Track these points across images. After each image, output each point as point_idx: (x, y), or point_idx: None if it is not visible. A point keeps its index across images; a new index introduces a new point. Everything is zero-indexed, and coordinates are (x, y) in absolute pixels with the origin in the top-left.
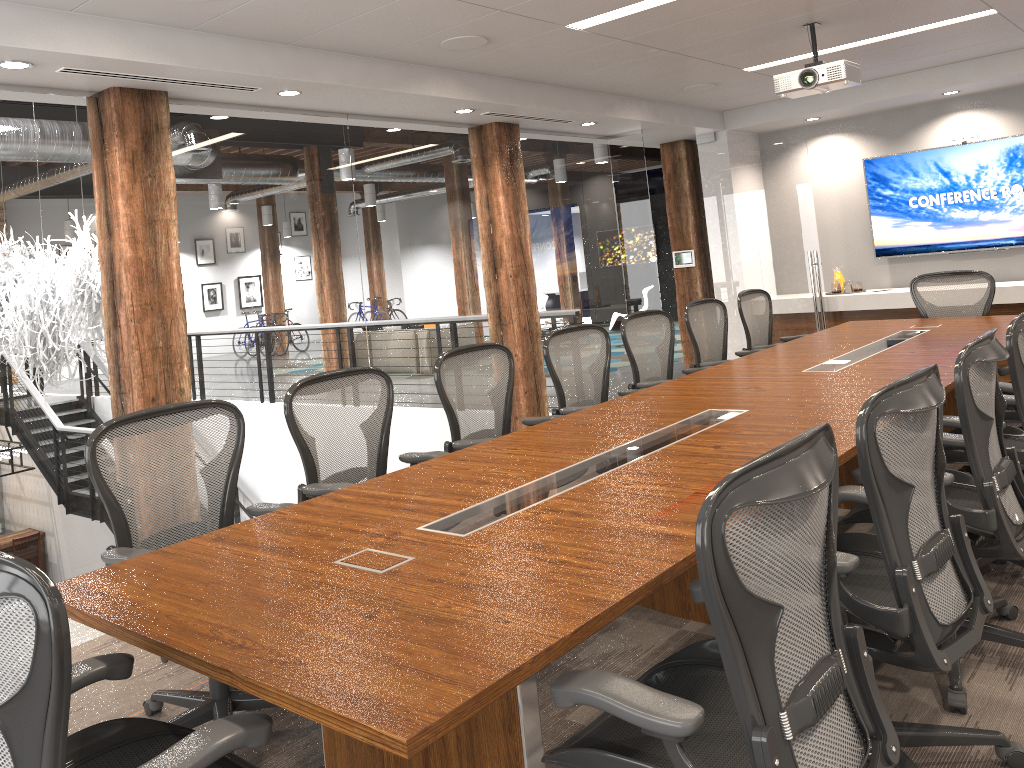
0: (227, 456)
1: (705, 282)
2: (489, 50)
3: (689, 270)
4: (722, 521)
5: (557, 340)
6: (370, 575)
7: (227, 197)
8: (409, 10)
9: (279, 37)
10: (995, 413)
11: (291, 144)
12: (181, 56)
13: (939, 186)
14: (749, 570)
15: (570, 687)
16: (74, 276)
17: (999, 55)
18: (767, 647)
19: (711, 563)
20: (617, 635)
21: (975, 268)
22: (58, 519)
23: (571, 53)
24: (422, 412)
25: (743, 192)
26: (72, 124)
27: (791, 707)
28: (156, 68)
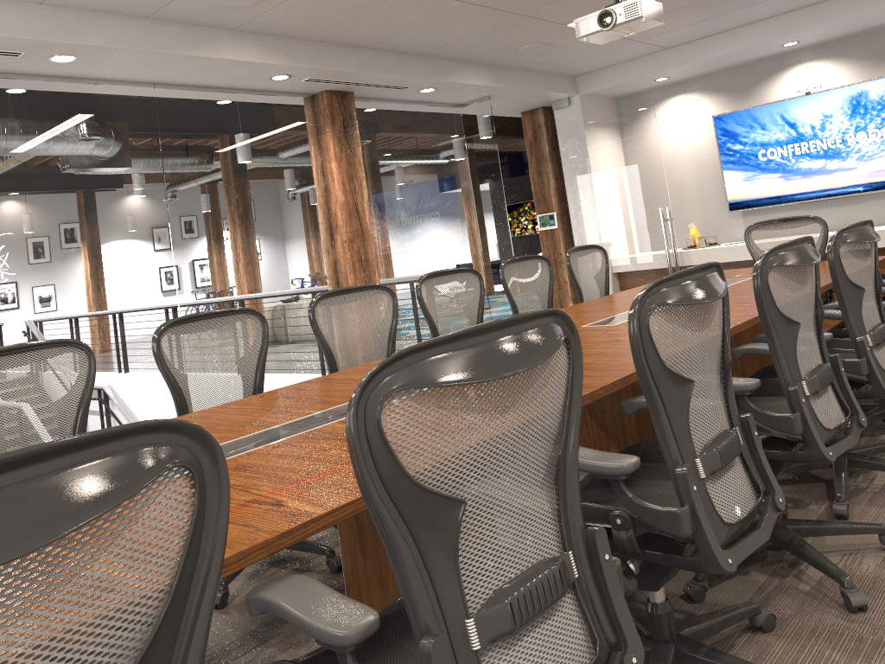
0: None
1: (569, 243)
2: (275, 7)
3: (553, 232)
4: None
5: (330, 302)
6: None
7: (5, 168)
8: None
9: None
10: (724, 371)
11: (86, 114)
12: None
13: (786, 138)
14: None
15: None
16: None
17: (832, 1)
18: None
19: None
20: (301, 653)
21: (826, 217)
22: None
23: (368, 9)
24: None
25: (597, 153)
26: None
27: None
28: None
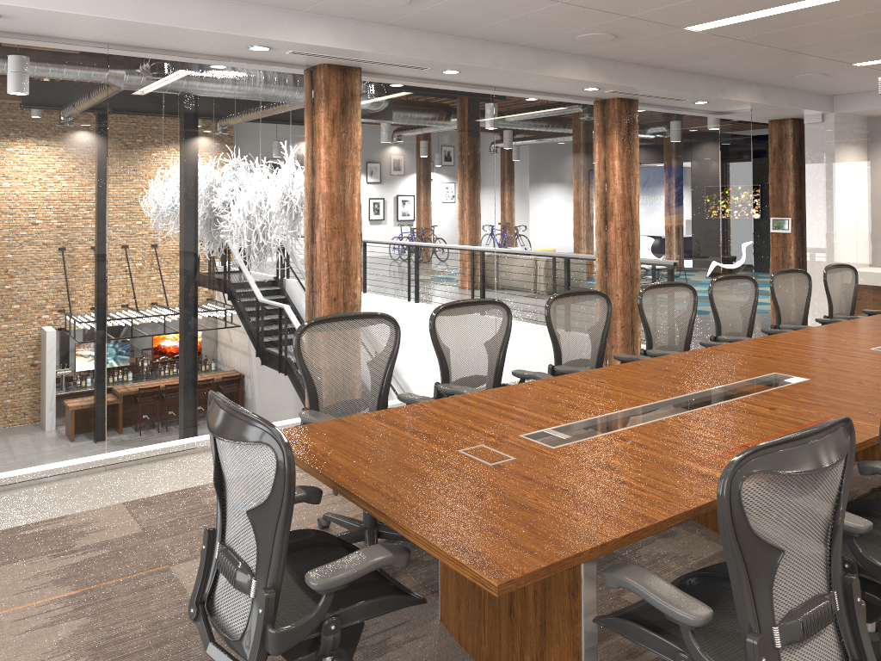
0: (386, 355)
1: (799, 248)
2: (616, 43)
3: (784, 235)
4: (740, 481)
5: (650, 293)
6: (482, 465)
7: (398, 150)
8: (551, 15)
9: (447, 30)
10: None
11: (449, 110)
12: (374, 45)
13: None
14: (759, 519)
15: (616, 574)
16: (287, 203)
17: None
18: (768, 577)
19: (727, 509)
20: (672, 542)
21: None
22: (265, 377)
23: (688, 47)
24: (534, 332)
25: (845, 171)
26: (293, 90)
27: (783, 625)
28: (355, 53)
